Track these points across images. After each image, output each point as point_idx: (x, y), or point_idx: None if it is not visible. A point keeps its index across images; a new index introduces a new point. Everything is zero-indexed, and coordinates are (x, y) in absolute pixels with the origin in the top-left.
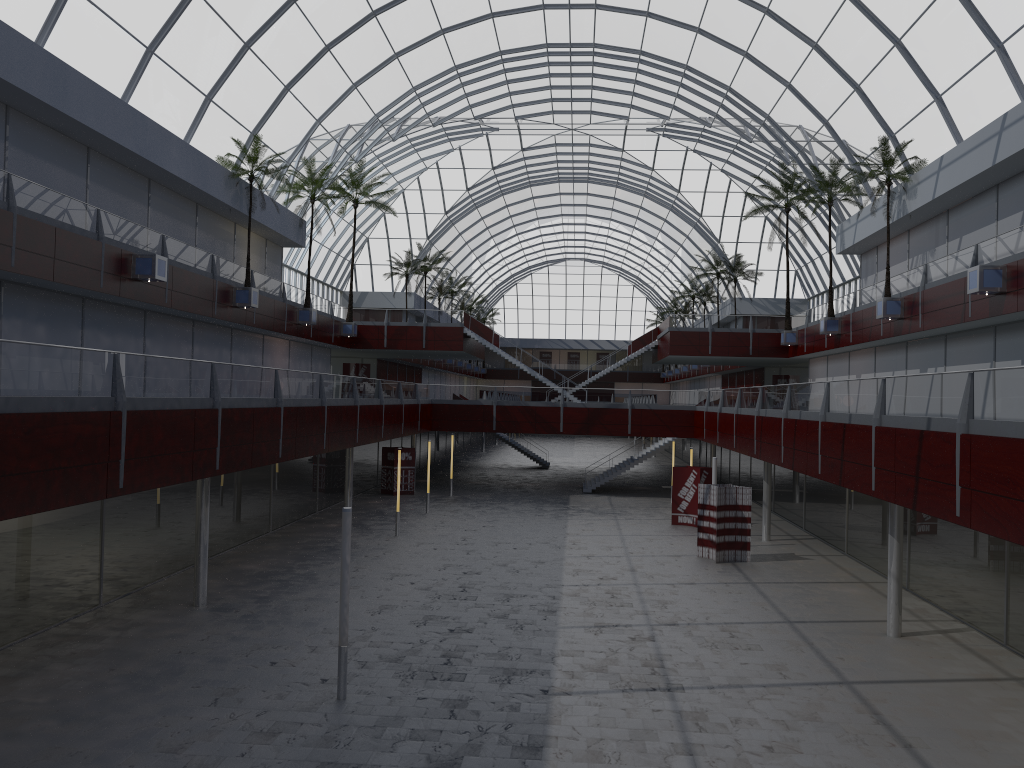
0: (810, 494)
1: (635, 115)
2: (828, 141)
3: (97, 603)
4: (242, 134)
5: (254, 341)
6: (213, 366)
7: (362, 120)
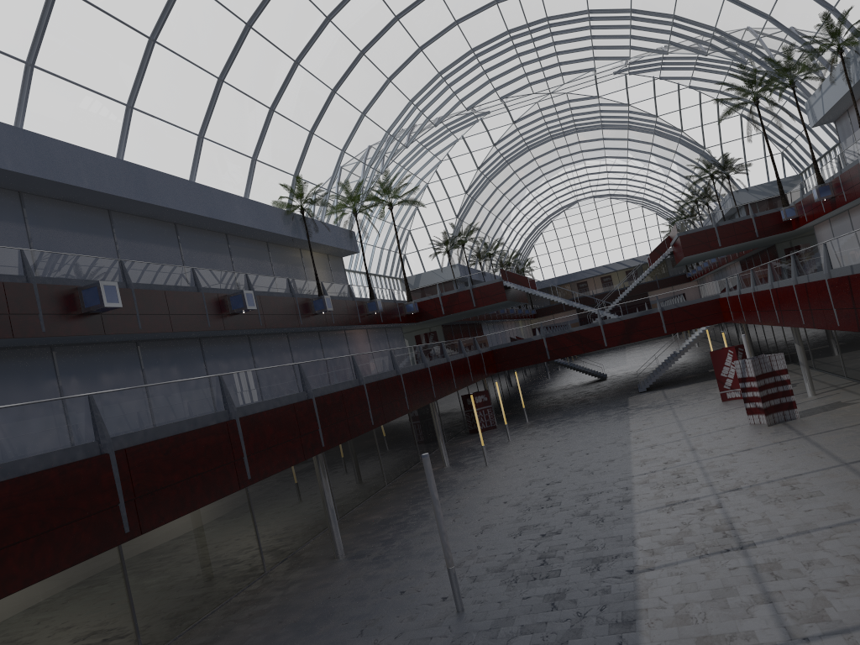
0: (843, 345)
1: (600, 64)
2: (775, 32)
3: (263, 571)
4: (287, 178)
5: (338, 337)
6: (300, 366)
7: (377, 139)
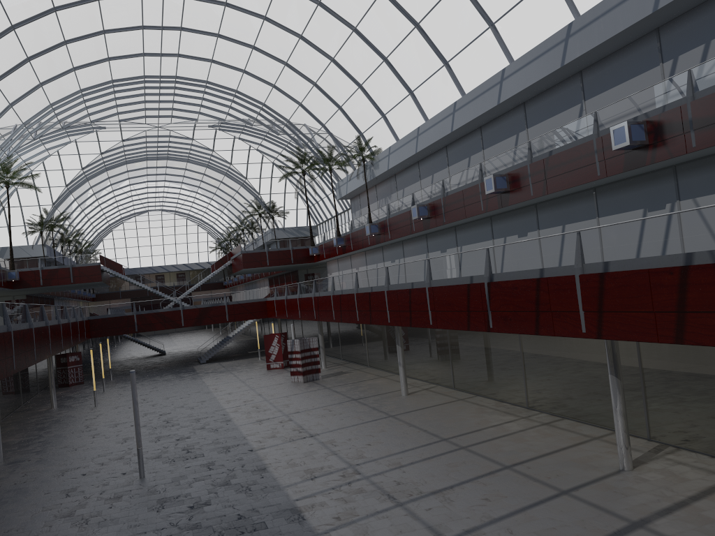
0: (343, 338)
1: (202, 118)
2: (326, 136)
3: None
4: None
5: None
6: (4, 305)
7: (14, 127)
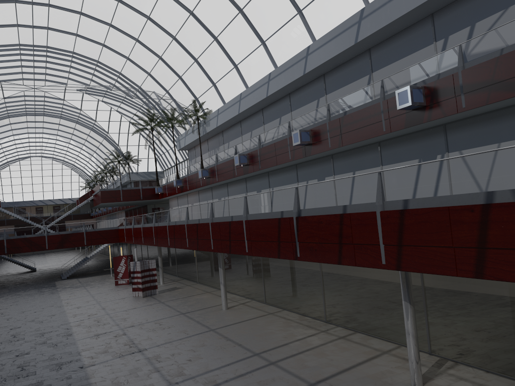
0: (179, 259)
1: (71, 83)
2: (169, 100)
3: None
4: None
5: None
6: None
7: None
